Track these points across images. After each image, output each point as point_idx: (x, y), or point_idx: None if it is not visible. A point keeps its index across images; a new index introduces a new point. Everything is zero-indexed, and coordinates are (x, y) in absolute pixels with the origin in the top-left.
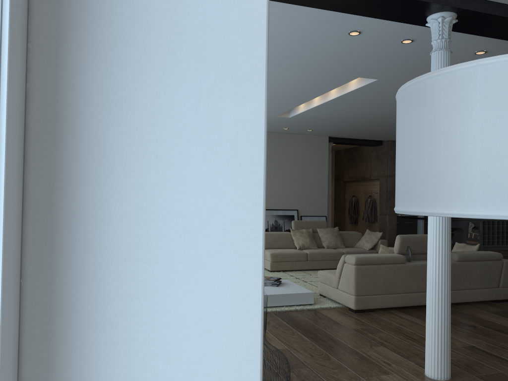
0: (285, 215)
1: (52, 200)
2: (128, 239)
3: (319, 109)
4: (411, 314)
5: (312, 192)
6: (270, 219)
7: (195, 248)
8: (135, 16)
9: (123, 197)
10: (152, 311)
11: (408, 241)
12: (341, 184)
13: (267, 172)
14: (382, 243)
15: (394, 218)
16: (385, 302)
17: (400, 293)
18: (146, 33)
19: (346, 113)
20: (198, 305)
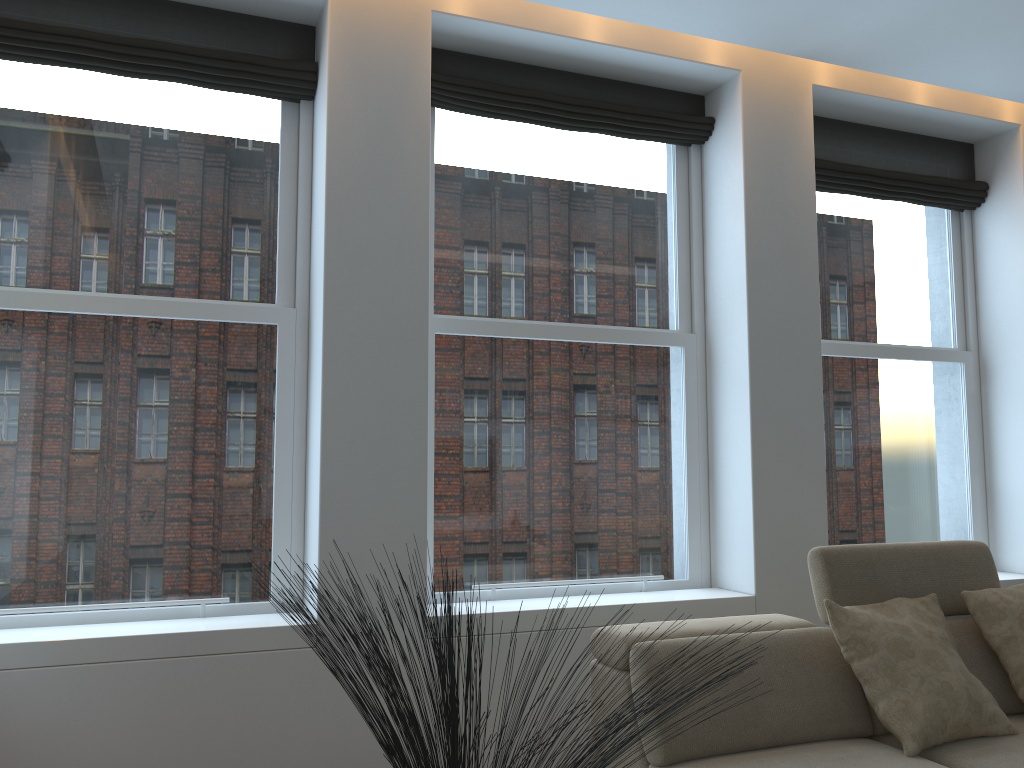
0: None
1: (988, 435)
2: (1004, 444)
3: None
4: None
5: None
6: None
7: (1020, 447)
8: (1001, 387)
9: (1002, 434)
10: (1011, 463)
11: None
12: None
13: None
14: None
15: None
16: None
17: None
18: (1004, 390)
19: None
20: (1022, 463)
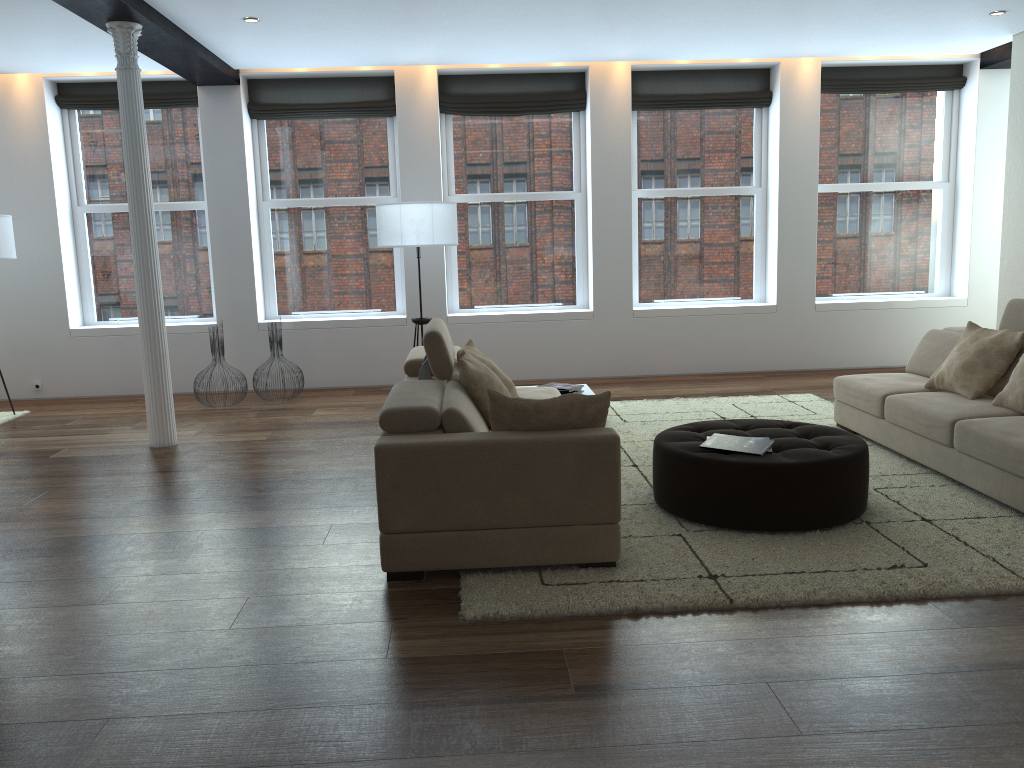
0: None
1: None
2: None
3: None
4: None
5: None
6: None
7: None
8: None
9: None
10: None
11: None
12: None
13: None
14: None
15: None
16: None
17: None
18: None
19: None
20: None
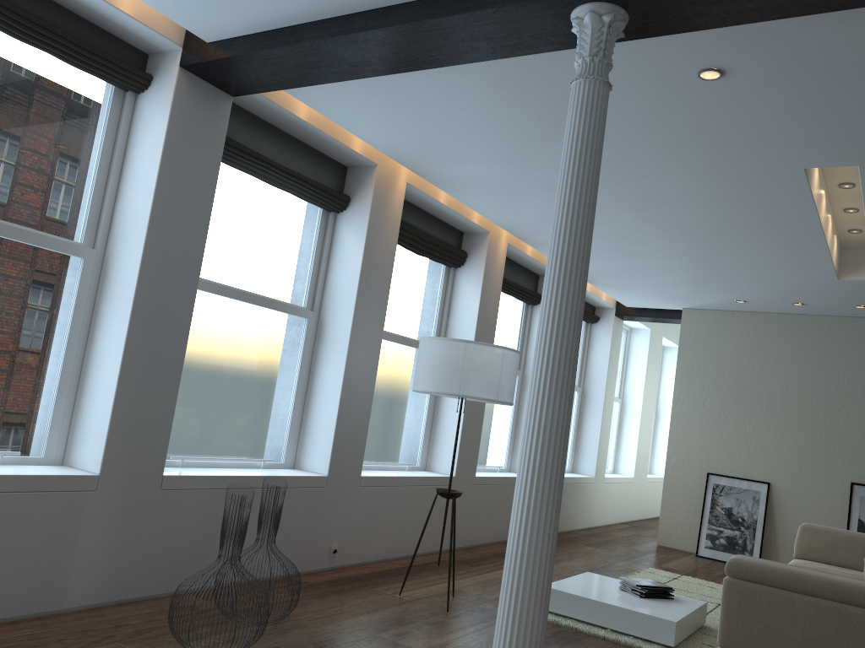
0: None
1: None
2: None
3: None
4: None
5: None
6: None
7: None
8: None
9: None
10: None
11: None
12: None
13: None
14: None
15: None
16: None
17: None
18: None
19: None
20: None
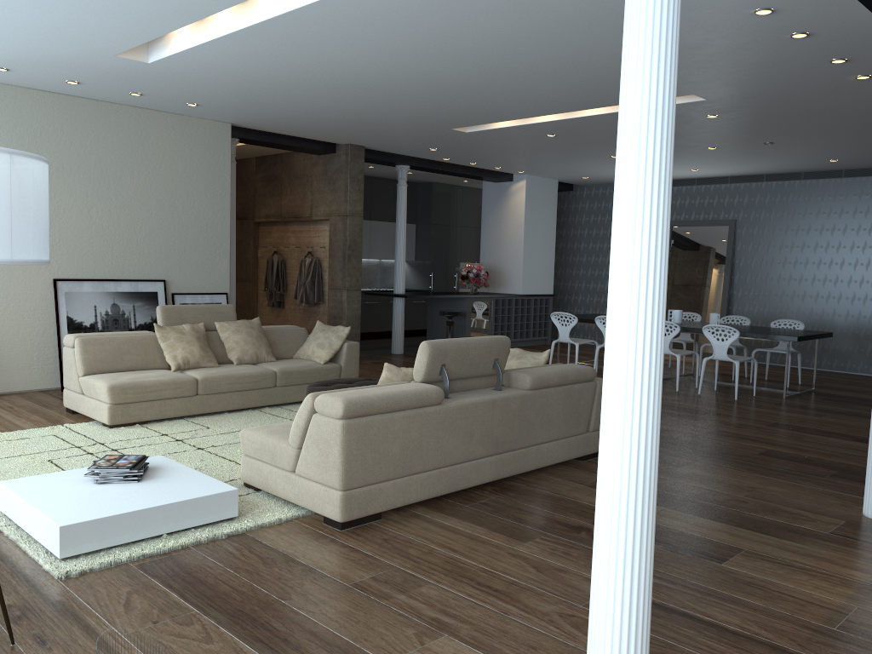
0: (138, 293)
1: None
2: None
3: (227, 47)
4: (457, 513)
5: (198, 242)
6: (101, 301)
7: None
8: None
9: None
10: None
11: (444, 354)
12: (249, 229)
13: (91, 194)
14: (351, 348)
15: (357, 296)
16: (404, 494)
17: (431, 469)
18: None
19: (285, 68)
20: None
